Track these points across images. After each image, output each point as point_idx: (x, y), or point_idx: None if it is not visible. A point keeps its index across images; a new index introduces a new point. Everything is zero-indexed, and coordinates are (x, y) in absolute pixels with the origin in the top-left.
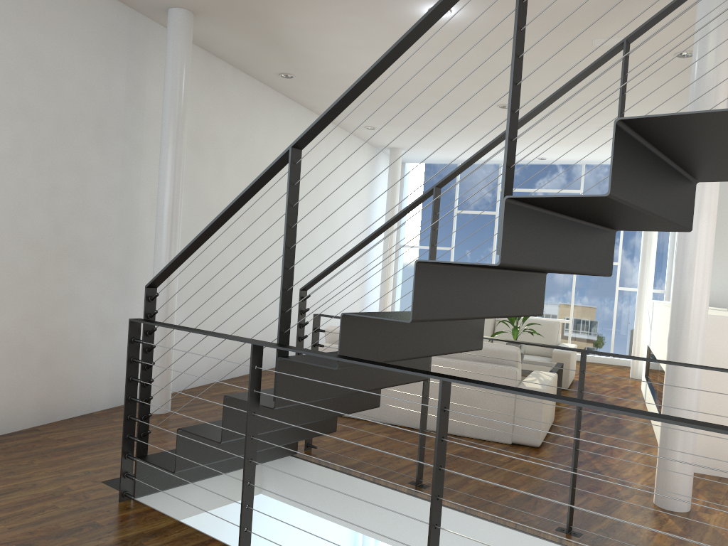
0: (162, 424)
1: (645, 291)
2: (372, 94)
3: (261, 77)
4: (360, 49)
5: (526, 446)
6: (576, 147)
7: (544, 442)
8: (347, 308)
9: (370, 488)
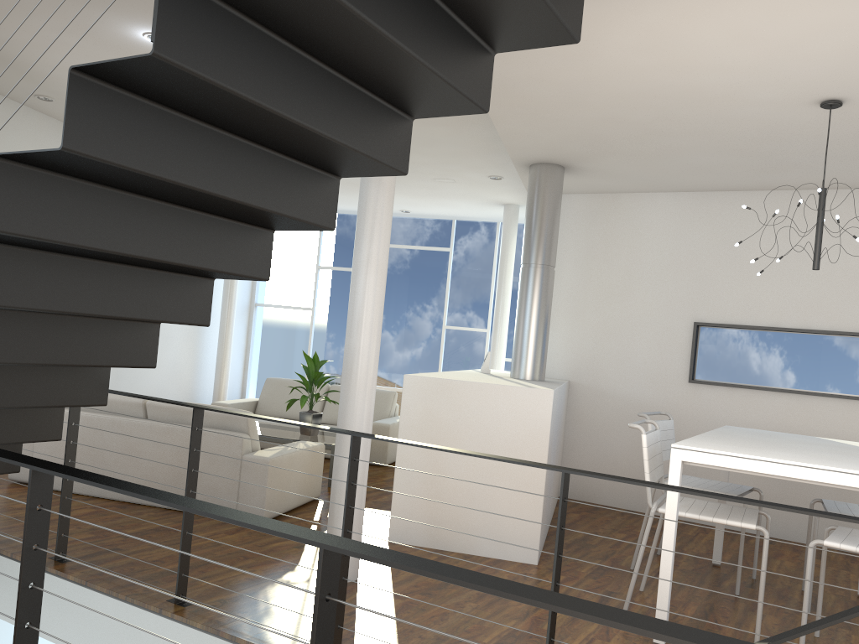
0: None
1: (496, 360)
2: None
3: (17, 97)
4: None
5: None
6: (430, 200)
7: (280, 517)
8: (168, 373)
9: (7, 564)
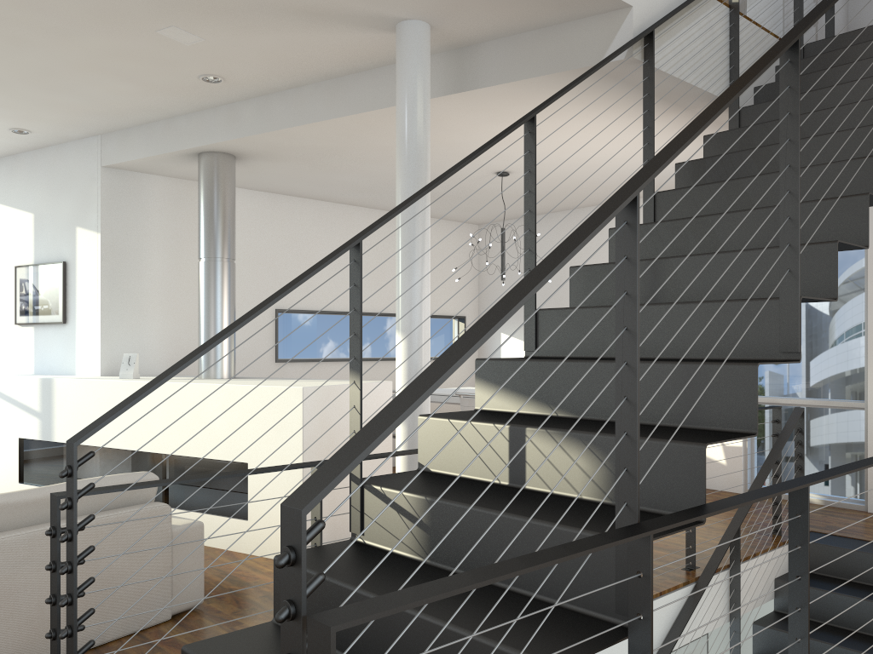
0: None
1: None
2: None
3: None
4: None
5: (182, 611)
6: None
7: None
8: None
9: None
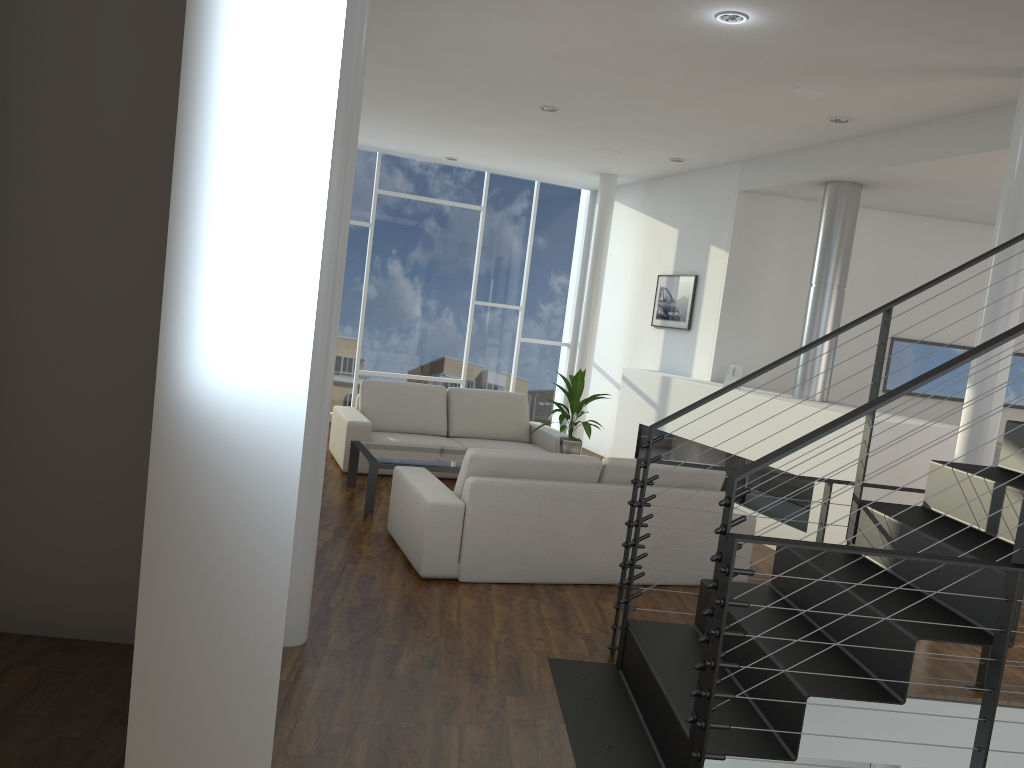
0: (364, 665)
1: (589, 351)
2: (402, 52)
3: None
4: (528, 11)
5: None
6: (523, 158)
7: None
8: None
9: None
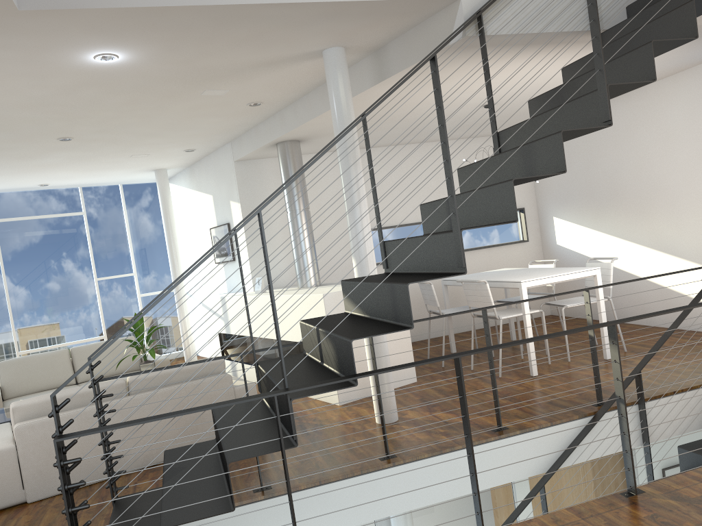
0: None
1: (182, 291)
2: None
3: None
4: None
5: None
6: (91, 172)
7: None
8: None
9: (224, 516)
